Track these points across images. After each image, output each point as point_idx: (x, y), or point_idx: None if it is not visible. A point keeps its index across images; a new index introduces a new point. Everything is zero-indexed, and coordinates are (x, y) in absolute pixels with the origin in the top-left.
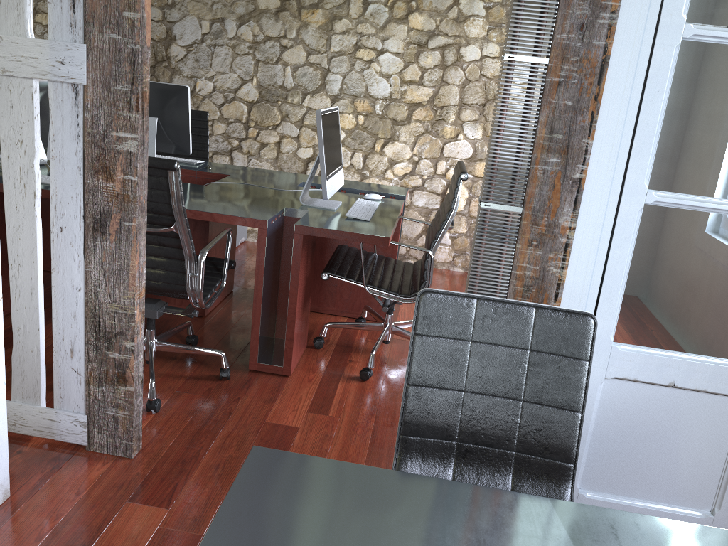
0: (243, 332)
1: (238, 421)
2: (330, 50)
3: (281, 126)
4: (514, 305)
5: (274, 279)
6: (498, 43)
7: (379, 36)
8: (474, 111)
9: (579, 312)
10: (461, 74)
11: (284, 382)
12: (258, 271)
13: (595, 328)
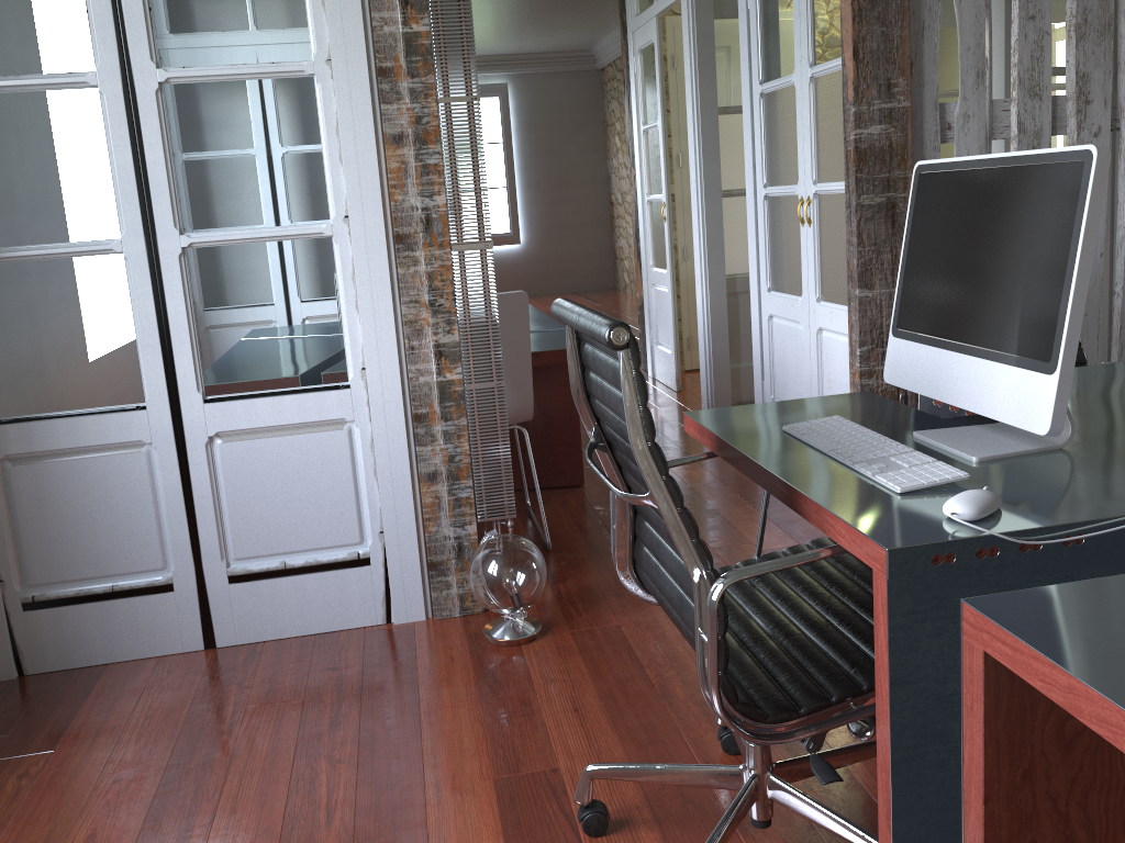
0: None
1: None
2: None
3: None
4: None
5: None
6: None
7: None
8: None
9: None
10: None
11: None
12: None
13: None
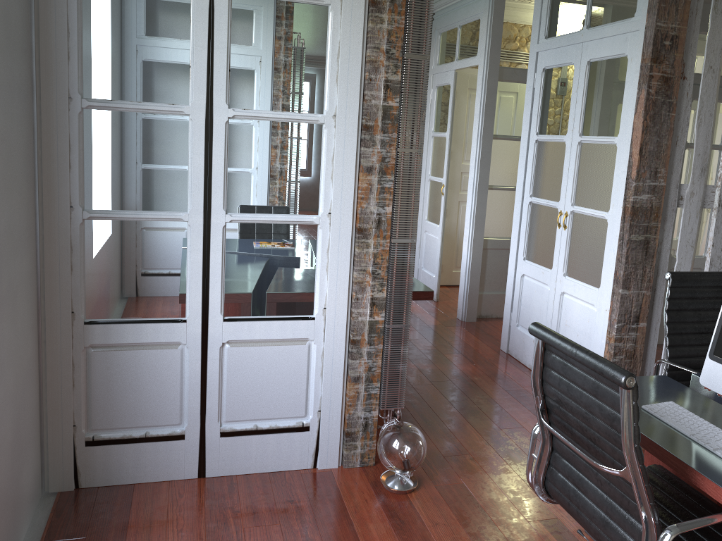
0: None
1: None
2: None
3: None
4: None
5: None
6: None
7: None
8: None
9: None
10: None
11: None
12: None
13: None
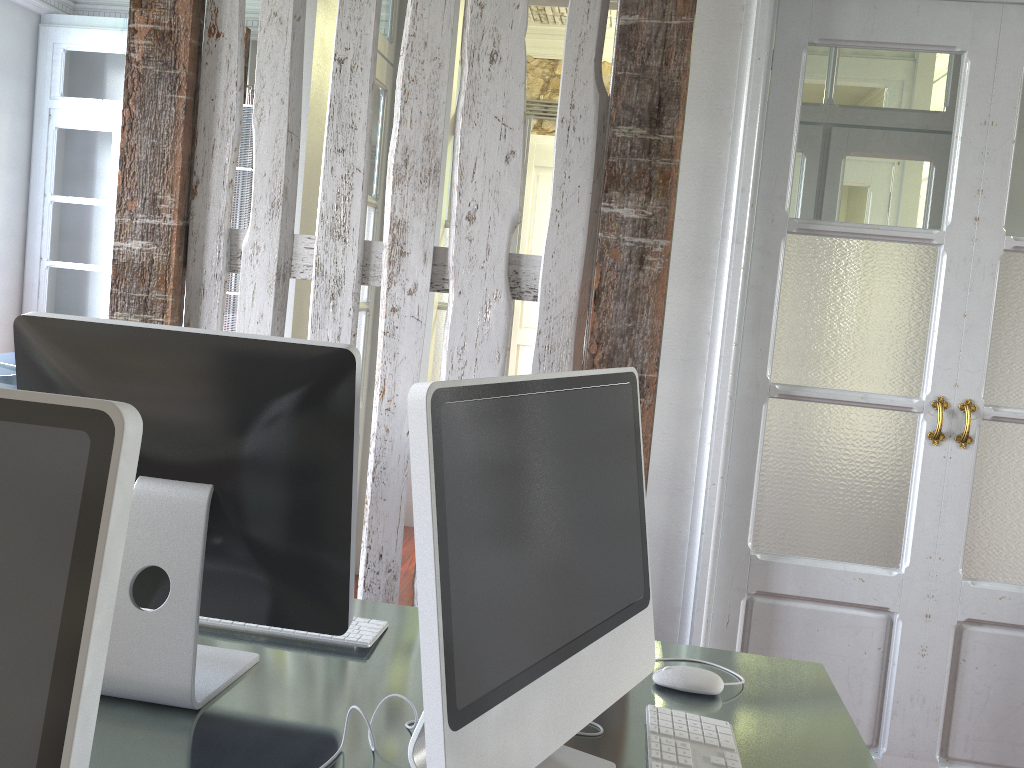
0: None
1: None
2: None
3: None
4: None
5: None
6: None
7: None
8: None
9: None
10: None
11: None
12: None
13: None
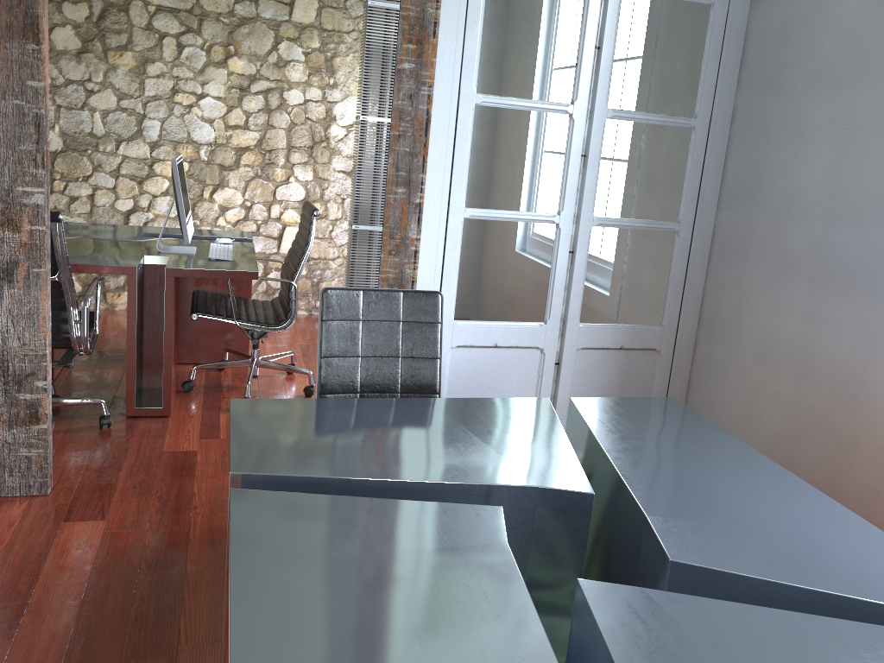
0: (103, 388)
1: (137, 455)
2: (145, 94)
3: (94, 177)
4: (388, 291)
5: (141, 326)
6: (319, 87)
7: (198, 80)
8: (303, 153)
9: (431, 291)
10: (286, 117)
11: (166, 421)
12: (130, 317)
13: (442, 300)
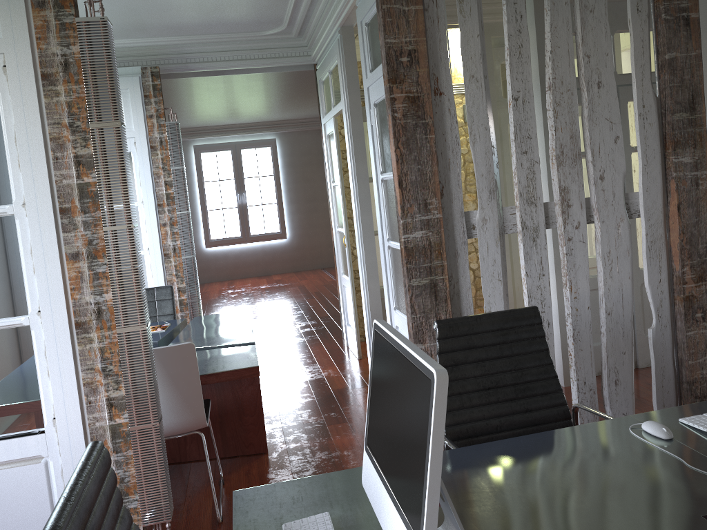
0: None
1: None
2: None
3: None
4: None
5: None
6: None
7: None
8: None
9: None
10: None
11: None
12: None
13: None
